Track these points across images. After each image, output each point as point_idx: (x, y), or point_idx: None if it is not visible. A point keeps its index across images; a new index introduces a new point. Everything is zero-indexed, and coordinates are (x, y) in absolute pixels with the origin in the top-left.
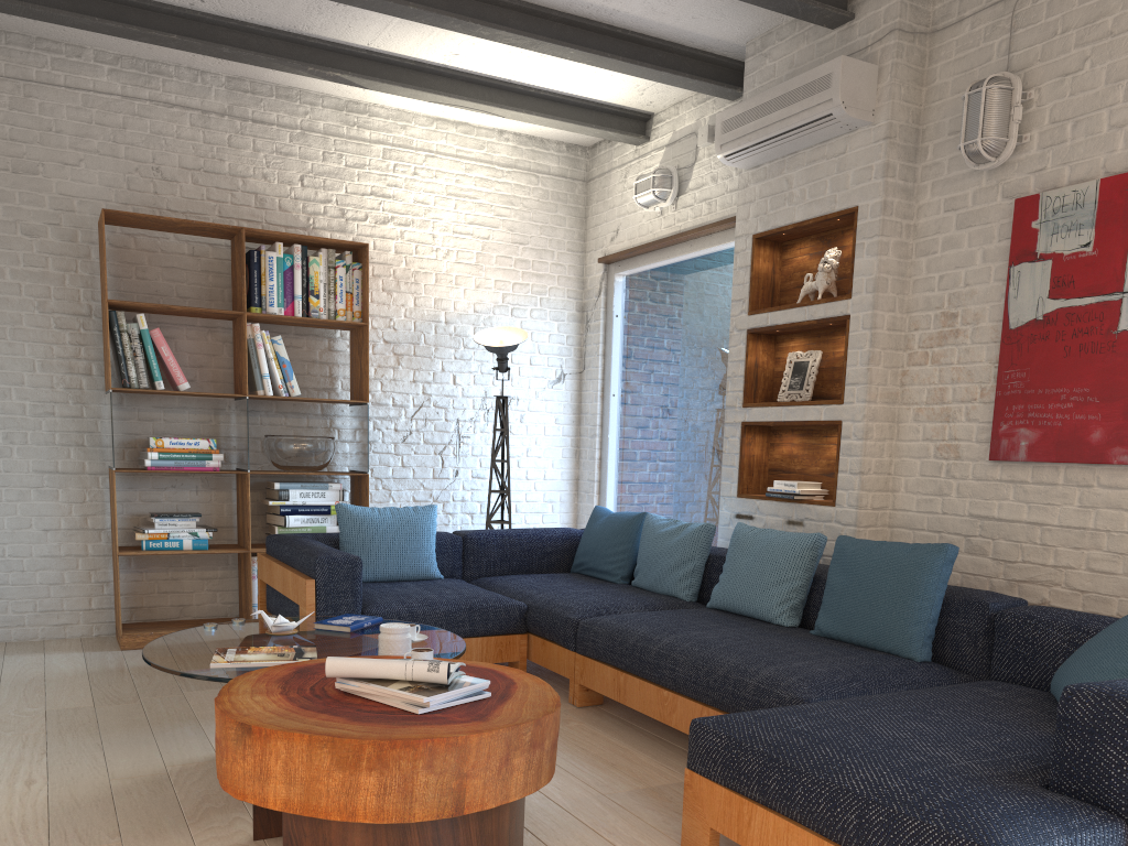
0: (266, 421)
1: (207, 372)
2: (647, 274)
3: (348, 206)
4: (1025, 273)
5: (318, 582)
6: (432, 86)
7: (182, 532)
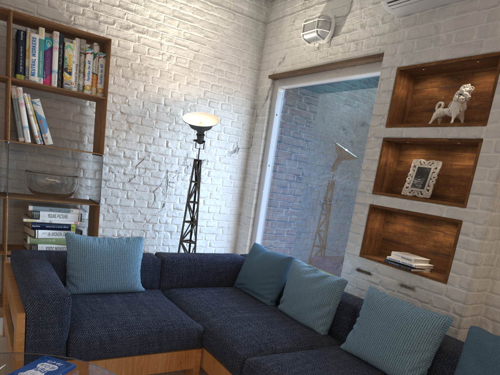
0: (29, 159)
1: None
2: (300, 90)
3: (101, 12)
4: None
5: (28, 315)
6: None
7: None
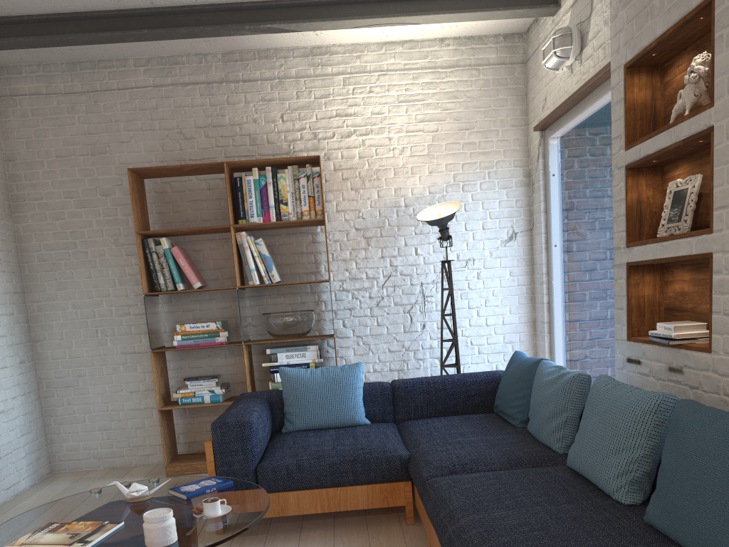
0: (270, 302)
1: (226, 272)
2: (571, 132)
3: (319, 129)
4: None
5: (214, 443)
6: (349, 14)
7: (203, 390)
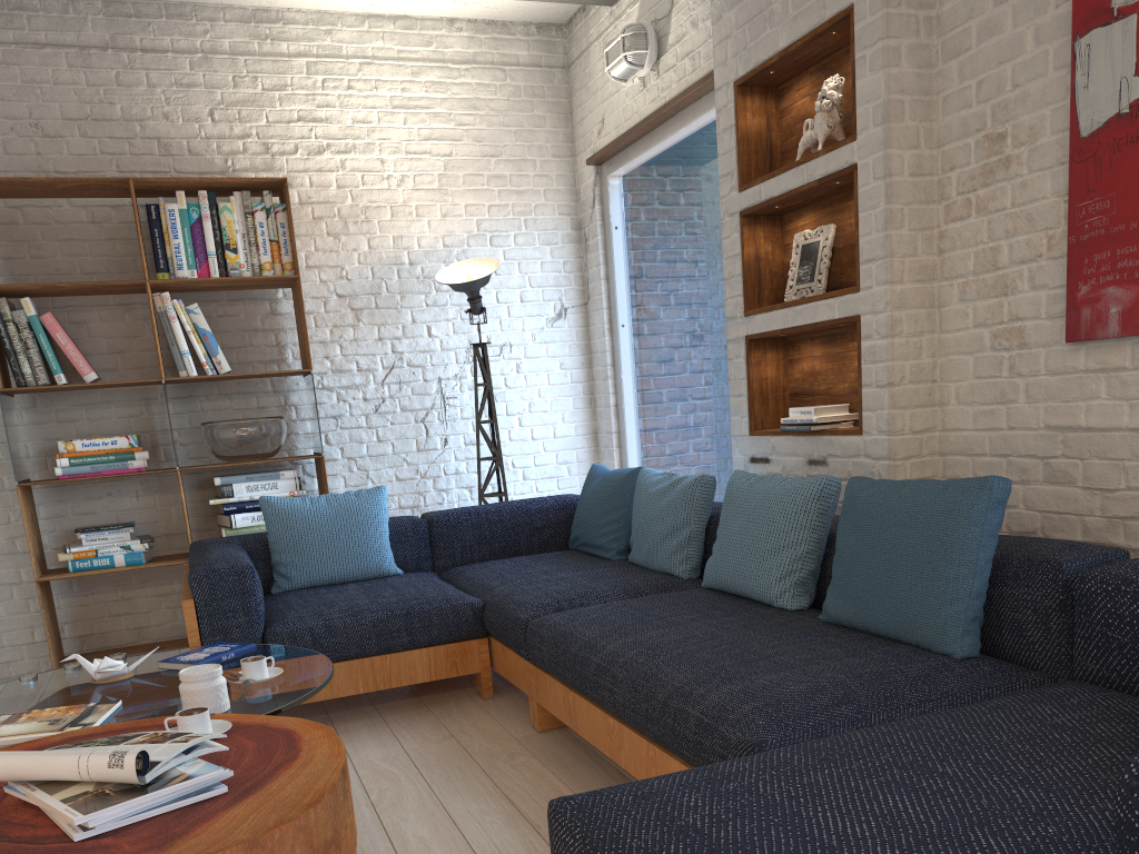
0: (207, 406)
1: (130, 358)
2: (642, 169)
3: (272, 138)
4: (1097, 46)
5: (198, 602)
6: None
7: (111, 547)
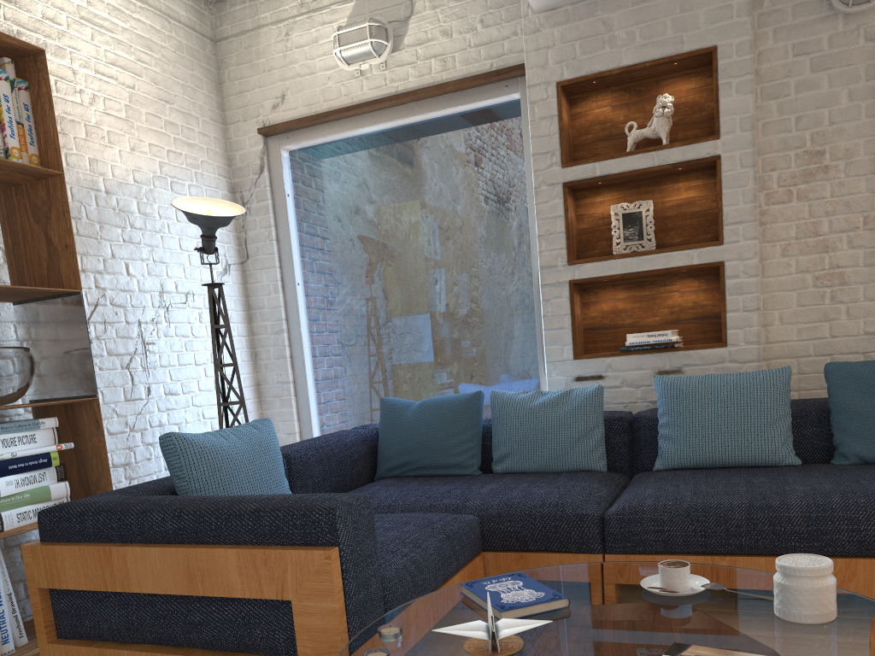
0: None
1: None
2: (330, 146)
3: None
4: None
5: (344, 549)
6: None
7: None
